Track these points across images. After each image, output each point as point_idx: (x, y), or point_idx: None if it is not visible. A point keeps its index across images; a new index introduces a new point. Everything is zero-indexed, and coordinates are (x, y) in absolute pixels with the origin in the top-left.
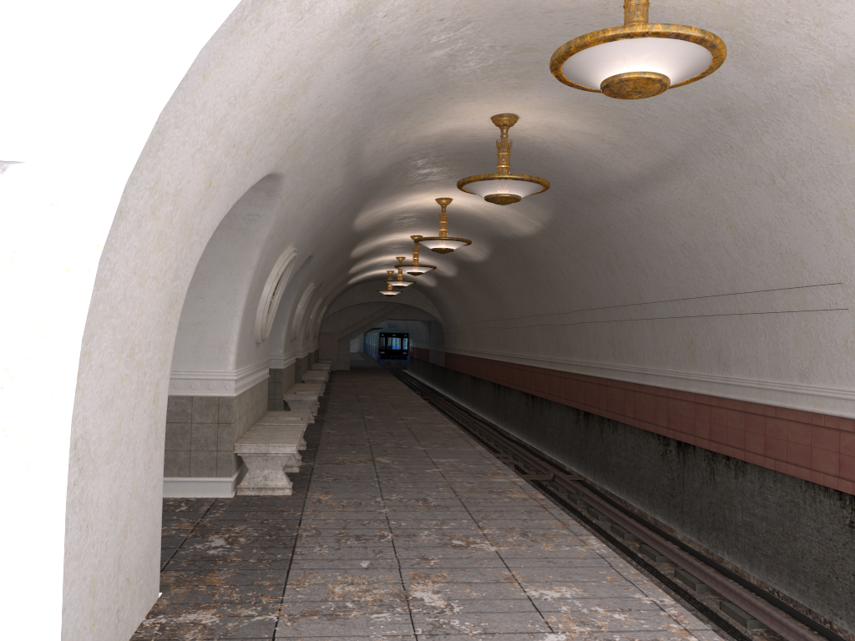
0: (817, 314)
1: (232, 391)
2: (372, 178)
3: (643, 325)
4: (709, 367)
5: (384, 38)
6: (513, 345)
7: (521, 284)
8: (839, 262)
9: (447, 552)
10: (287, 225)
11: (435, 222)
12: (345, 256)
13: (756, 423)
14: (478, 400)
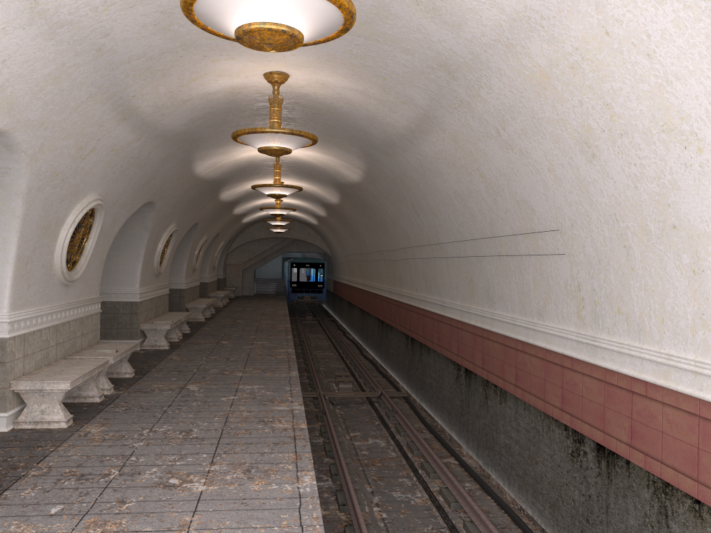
0: (546, 258)
1: (6, 332)
2: (179, 132)
3: (442, 263)
4: (482, 303)
5: None
6: (370, 276)
7: (367, 223)
8: (556, 210)
9: (152, 494)
10: (67, 177)
11: (285, 170)
12: (213, 200)
13: (510, 355)
14: (352, 321)
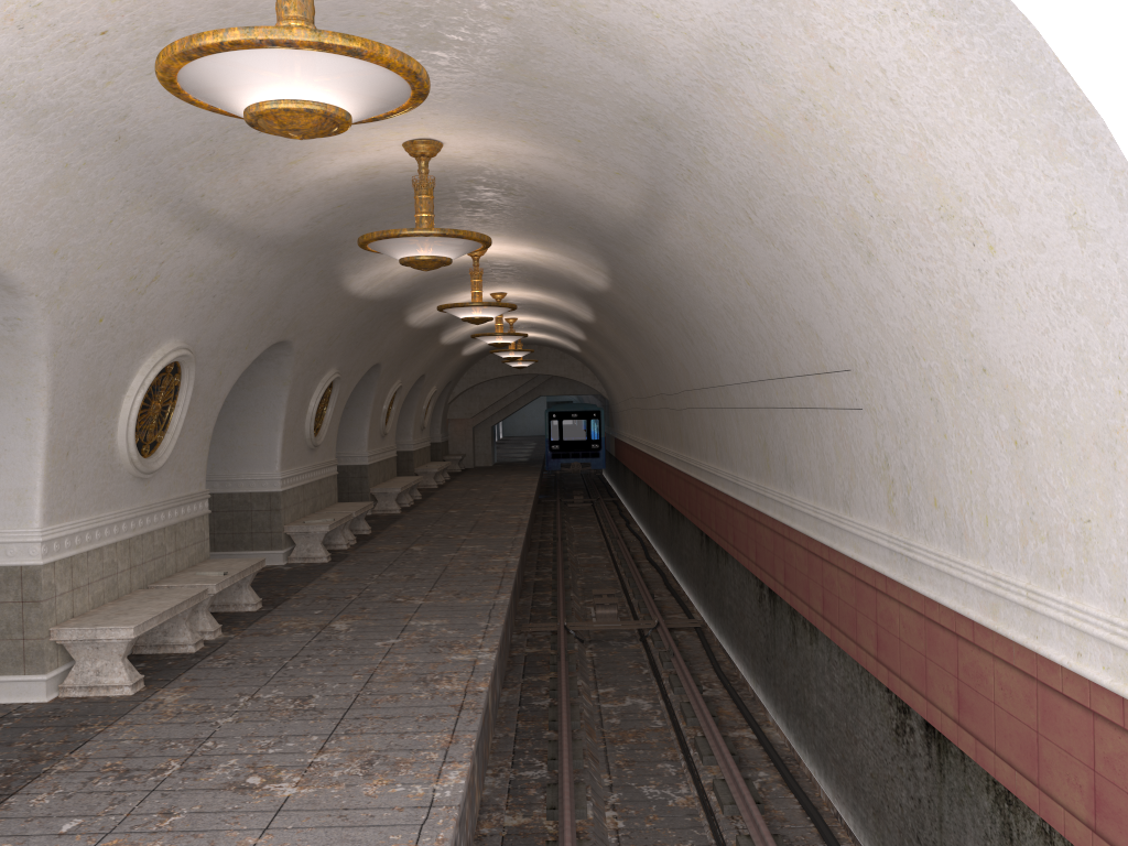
0: (845, 413)
1: (38, 557)
2: (299, 237)
3: (731, 416)
4: (780, 481)
5: (1, 71)
6: (654, 433)
7: (637, 352)
8: (845, 338)
9: (215, 801)
10: (119, 321)
11: (501, 276)
12: (398, 328)
13: (816, 568)
14: (639, 504)
